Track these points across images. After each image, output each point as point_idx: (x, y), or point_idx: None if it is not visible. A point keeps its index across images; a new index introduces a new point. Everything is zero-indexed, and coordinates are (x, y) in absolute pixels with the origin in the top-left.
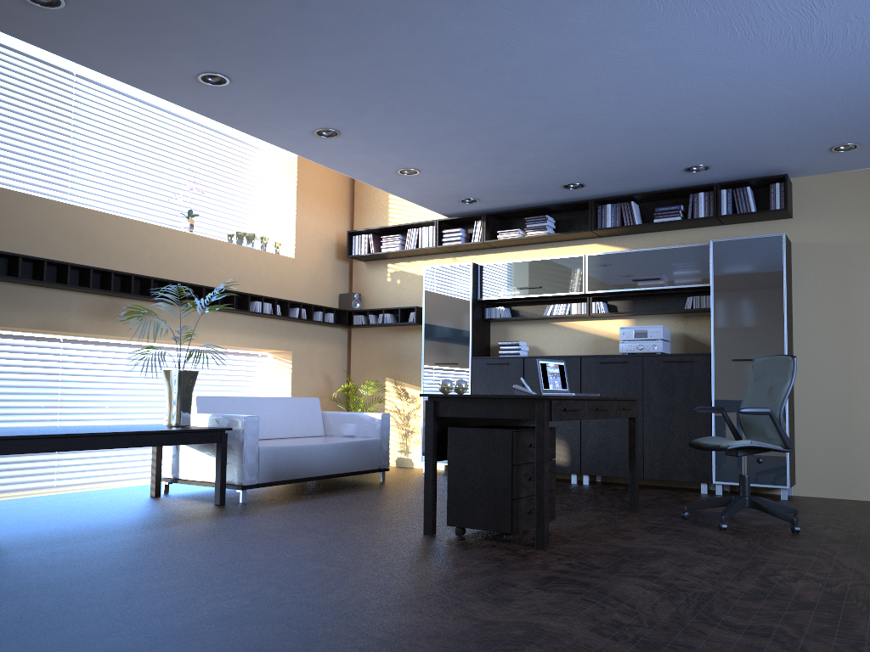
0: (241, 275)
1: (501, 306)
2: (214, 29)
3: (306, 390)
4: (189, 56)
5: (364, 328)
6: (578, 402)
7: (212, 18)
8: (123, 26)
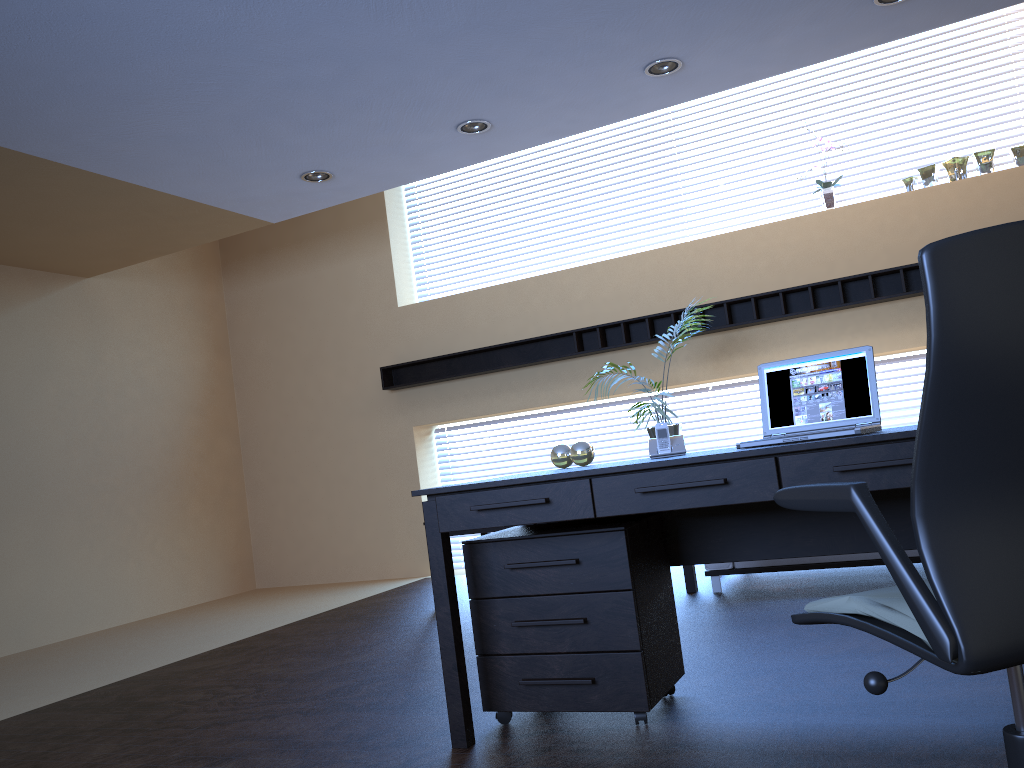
0: (937, 232)
1: None
2: (356, 123)
3: None
4: (418, 134)
5: None
6: (547, 487)
7: (333, 122)
8: (360, 155)
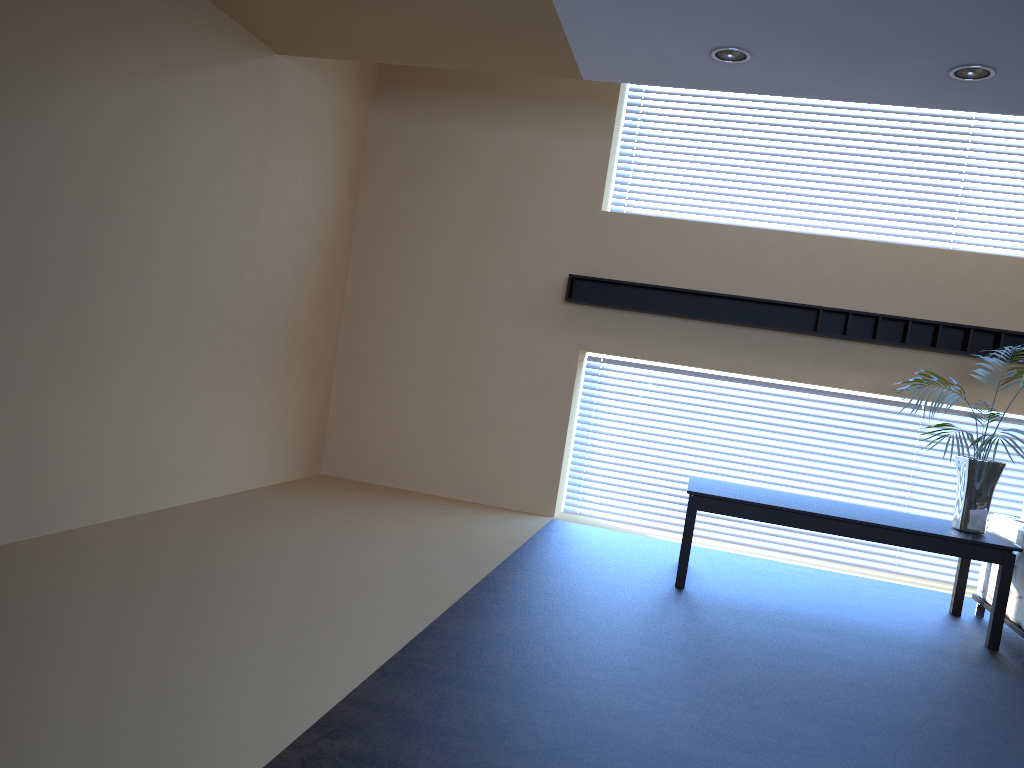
0: None
1: None
2: (892, 22)
3: None
4: (911, 58)
5: None
6: None
7: (874, 12)
8: (814, 53)
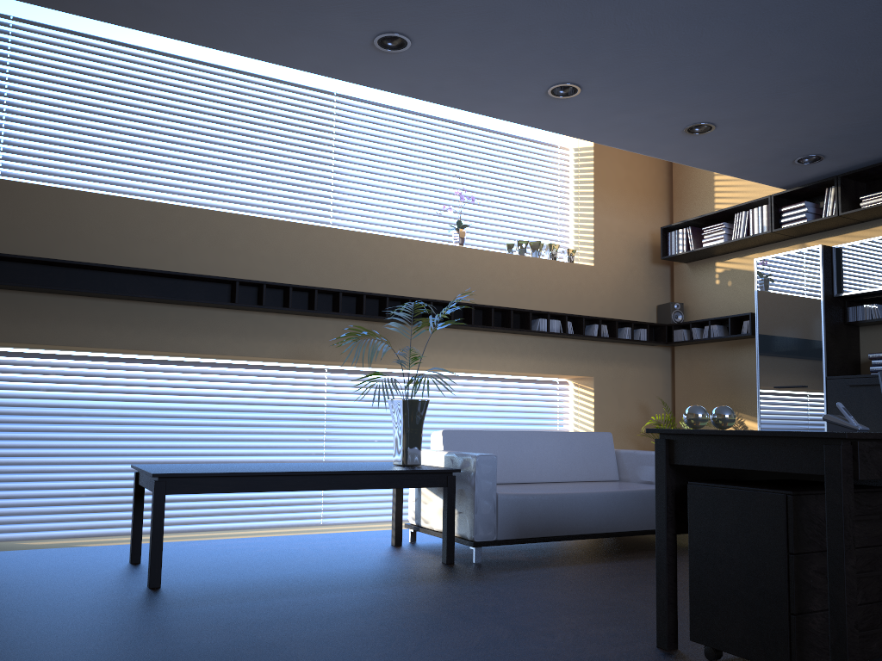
0: (524, 290)
1: (874, 304)
2: None
3: (614, 423)
4: (348, 15)
5: (690, 345)
6: None
7: None
8: None
